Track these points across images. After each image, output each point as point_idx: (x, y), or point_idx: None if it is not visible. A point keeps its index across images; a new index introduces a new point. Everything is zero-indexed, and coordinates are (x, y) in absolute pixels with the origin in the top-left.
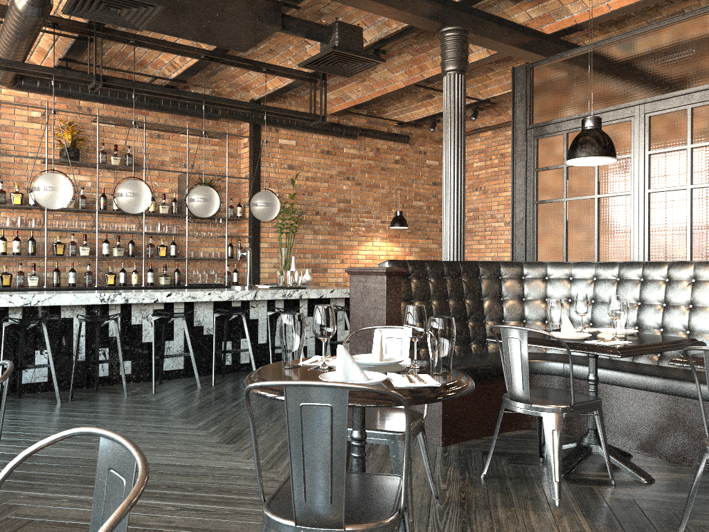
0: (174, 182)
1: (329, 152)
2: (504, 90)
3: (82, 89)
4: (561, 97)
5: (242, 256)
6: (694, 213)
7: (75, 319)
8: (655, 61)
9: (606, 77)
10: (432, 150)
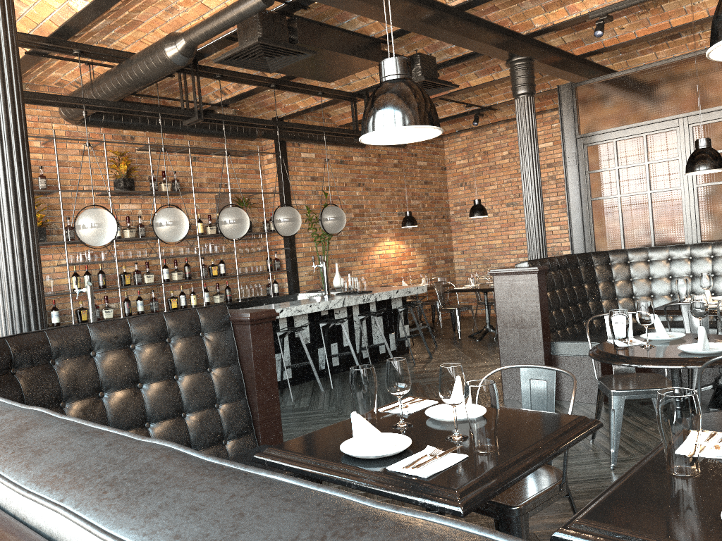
0: (212, 202)
1: (342, 161)
2: (507, 98)
3: (141, 120)
4: (607, 111)
5: (280, 267)
6: None
7: None
8: (693, 83)
9: (649, 95)
10: (421, 152)
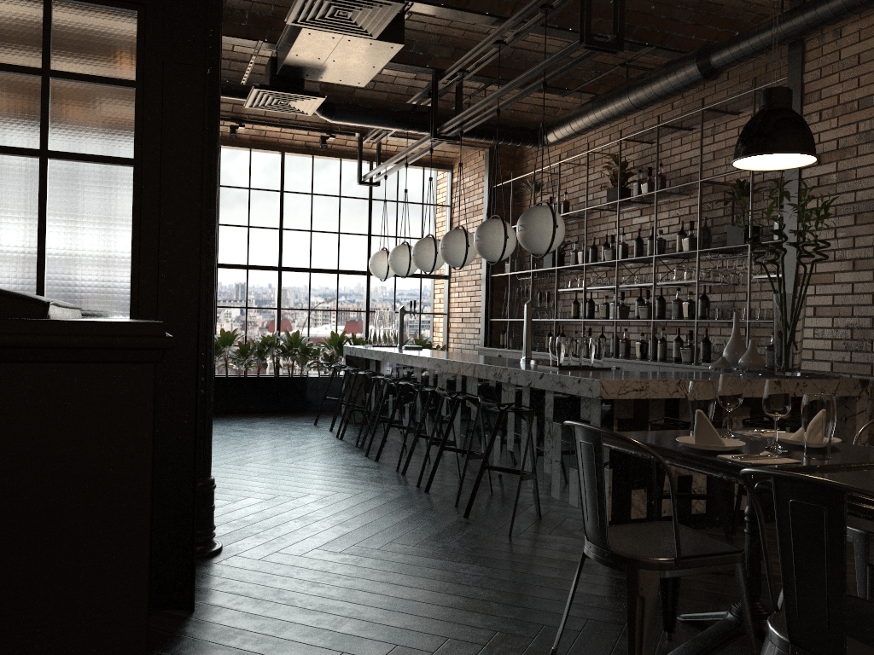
0: (730, 197)
1: None
2: None
3: (576, 119)
4: None
5: None
6: None
7: (417, 379)
8: None
9: None
10: None
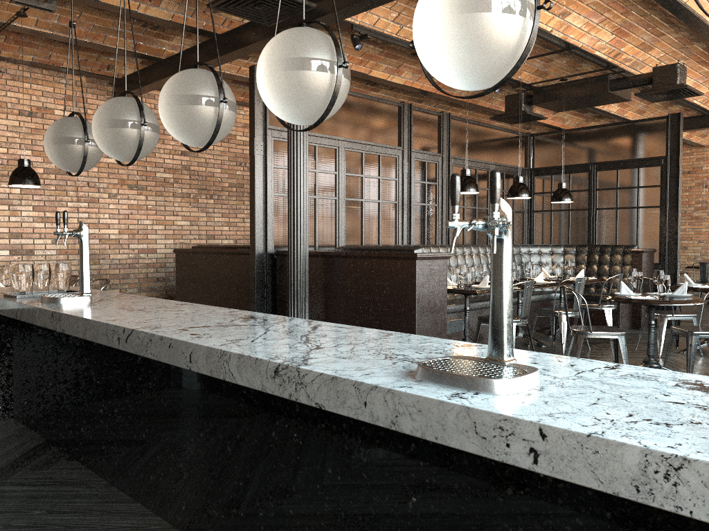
0: None
1: None
2: (38, 26)
3: None
4: None
5: None
6: (364, 216)
7: None
8: (347, 115)
9: None
10: None
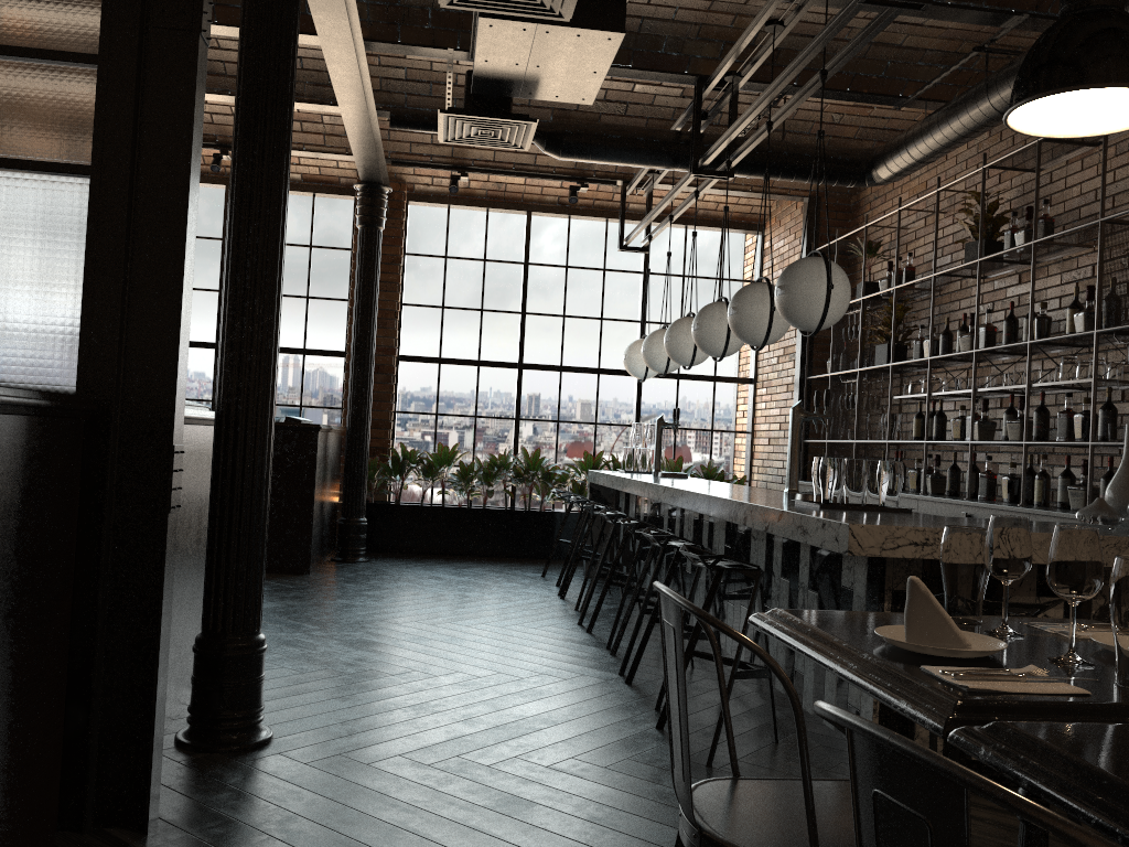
0: None
1: None
2: None
3: (915, 140)
4: None
5: None
6: None
7: (664, 519)
8: None
9: None
10: None
